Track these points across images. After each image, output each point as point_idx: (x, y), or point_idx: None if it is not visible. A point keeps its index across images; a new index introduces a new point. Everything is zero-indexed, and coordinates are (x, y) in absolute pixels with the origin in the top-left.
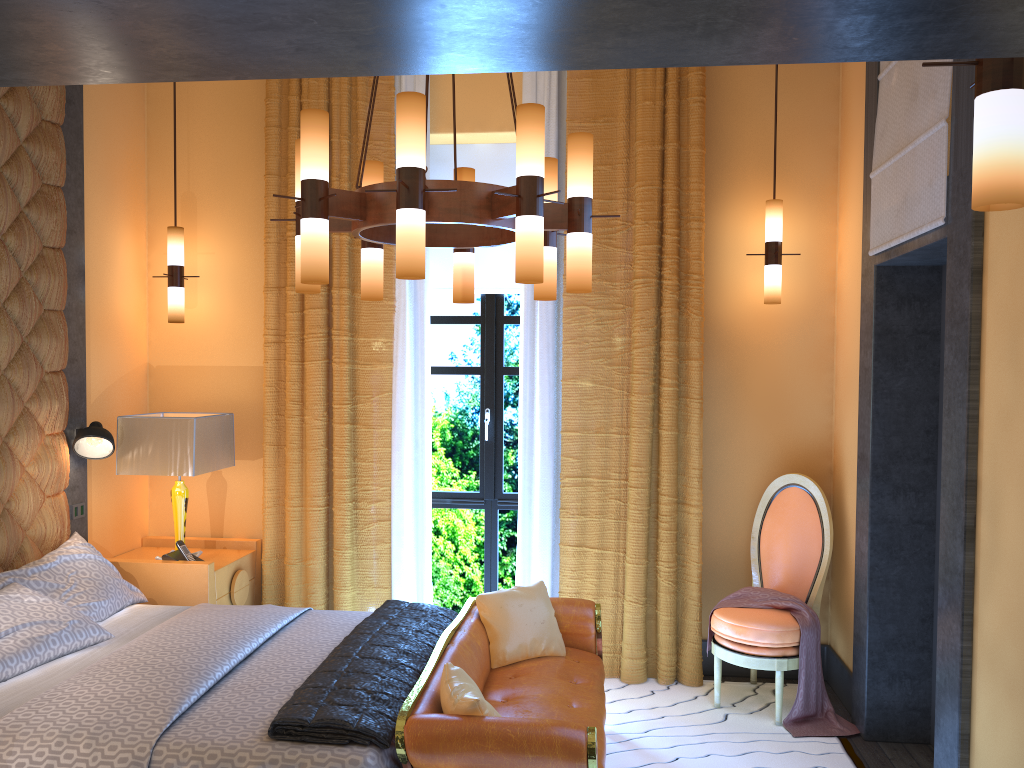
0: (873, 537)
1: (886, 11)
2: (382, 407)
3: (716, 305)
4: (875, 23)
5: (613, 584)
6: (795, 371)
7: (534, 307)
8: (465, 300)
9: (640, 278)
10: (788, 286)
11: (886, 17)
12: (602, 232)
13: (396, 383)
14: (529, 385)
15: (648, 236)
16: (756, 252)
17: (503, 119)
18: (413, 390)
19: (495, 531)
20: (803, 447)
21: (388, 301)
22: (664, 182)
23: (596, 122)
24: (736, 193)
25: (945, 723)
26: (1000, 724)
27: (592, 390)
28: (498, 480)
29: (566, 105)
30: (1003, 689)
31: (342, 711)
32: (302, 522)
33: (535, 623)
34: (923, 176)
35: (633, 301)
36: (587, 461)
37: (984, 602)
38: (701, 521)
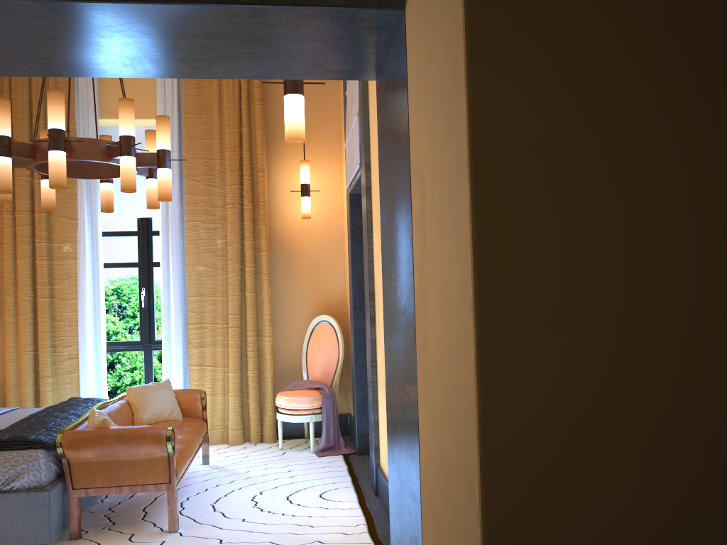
0: (356, 341)
1: (184, 60)
2: (71, 287)
3: (277, 221)
4: (185, 64)
5: (222, 387)
6: (324, 257)
7: (168, 223)
8: (108, 210)
9: (230, 204)
10: (317, 209)
11: (186, 62)
12: (207, 178)
13: (80, 271)
14: (166, 270)
15: (233, 180)
16: (299, 190)
17: (146, 111)
18: (92, 276)
19: (151, 364)
20: (330, 301)
21: (73, 220)
22: (242, 150)
23: (201, 114)
24: (286, 157)
25: (370, 421)
26: (383, 409)
27: (205, 271)
28: (152, 332)
29: (184, 104)
30: (383, 391)
31: (25, 434)
32: (17, 362)
33: (162, 401)
34: (354, 143)
35: (227, 218)
36: (203, 314)
37: (378, 352)
38: (272, 345)
